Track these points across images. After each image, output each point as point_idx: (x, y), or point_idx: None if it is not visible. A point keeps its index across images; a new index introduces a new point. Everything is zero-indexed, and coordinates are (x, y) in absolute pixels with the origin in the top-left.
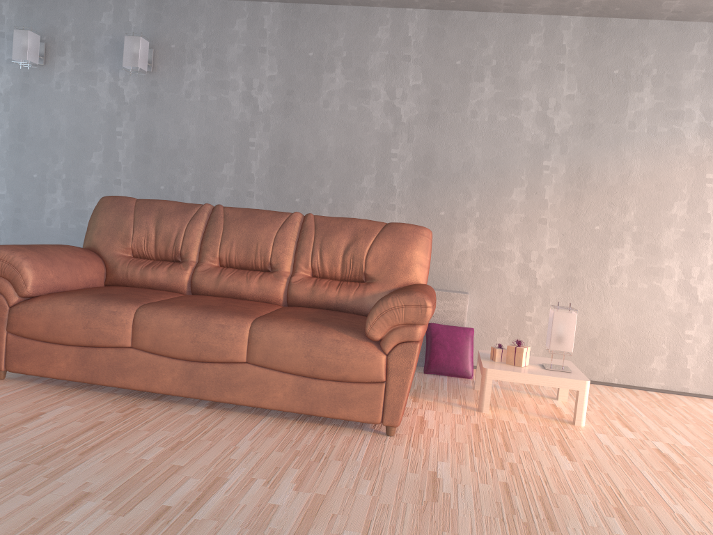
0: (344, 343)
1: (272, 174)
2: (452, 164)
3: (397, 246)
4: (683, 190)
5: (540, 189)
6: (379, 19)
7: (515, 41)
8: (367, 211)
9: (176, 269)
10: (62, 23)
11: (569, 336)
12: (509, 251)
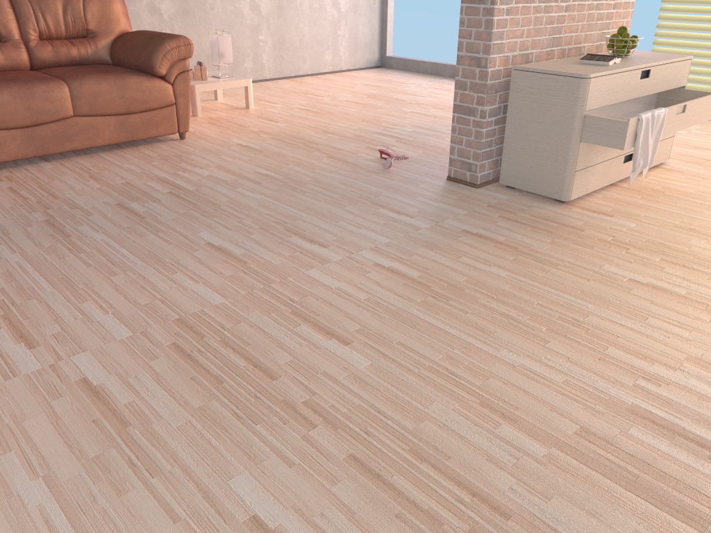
0: (144, 82)
1: None
2: None
3: (104, 1)
4: None
5: None
6: None
7: None
8: None
9: None
10: None
11: (229, 52)
12: None
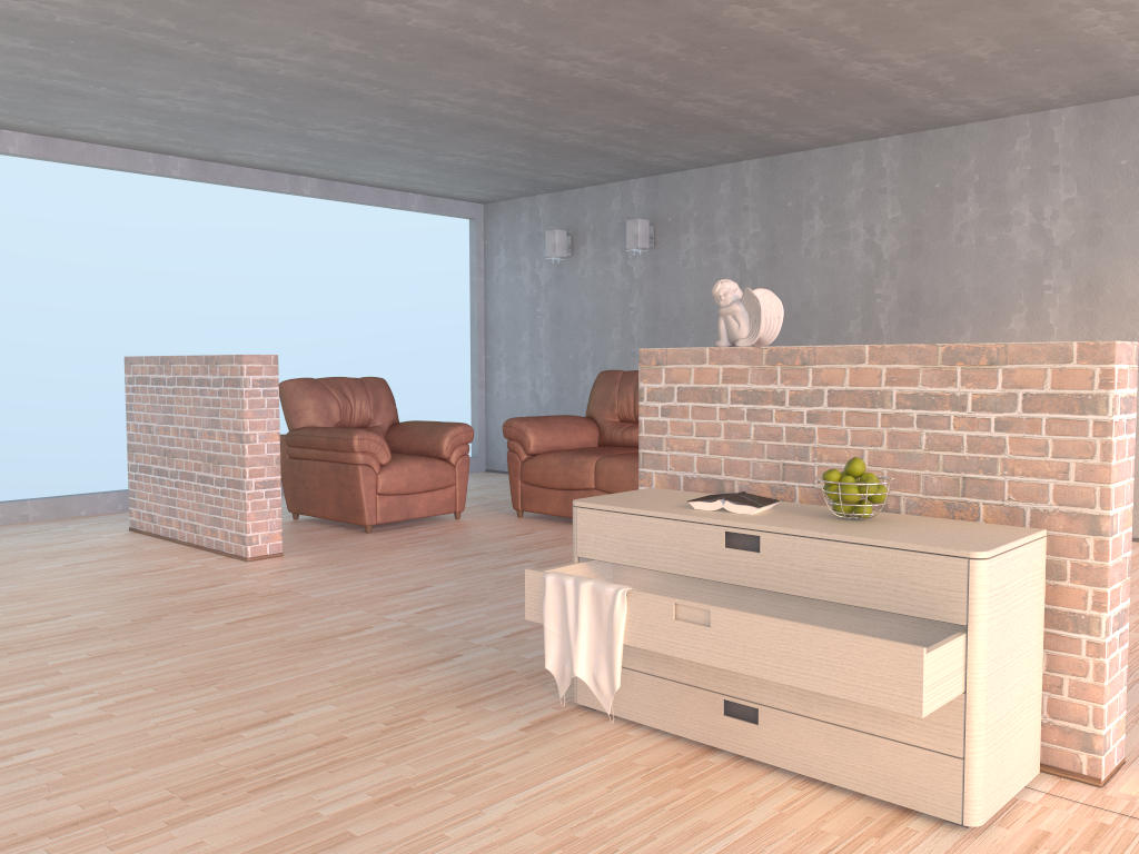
0: None
1: None
2: (939, 297)
3: None
4: None
5: (1042, 313)
6: (852, 155)
7: (998, 150)
8: None
9: None
10: (582, 215)
11: None
12: None
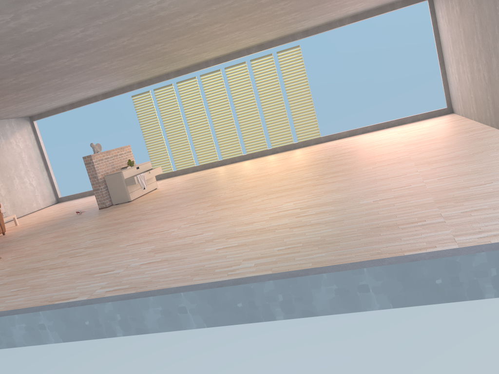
0: None
1: None
2: None
3: None
4: None
5: None
6: None
7: None
8: None
9: None
10: None
11: (3, 208)
12: None
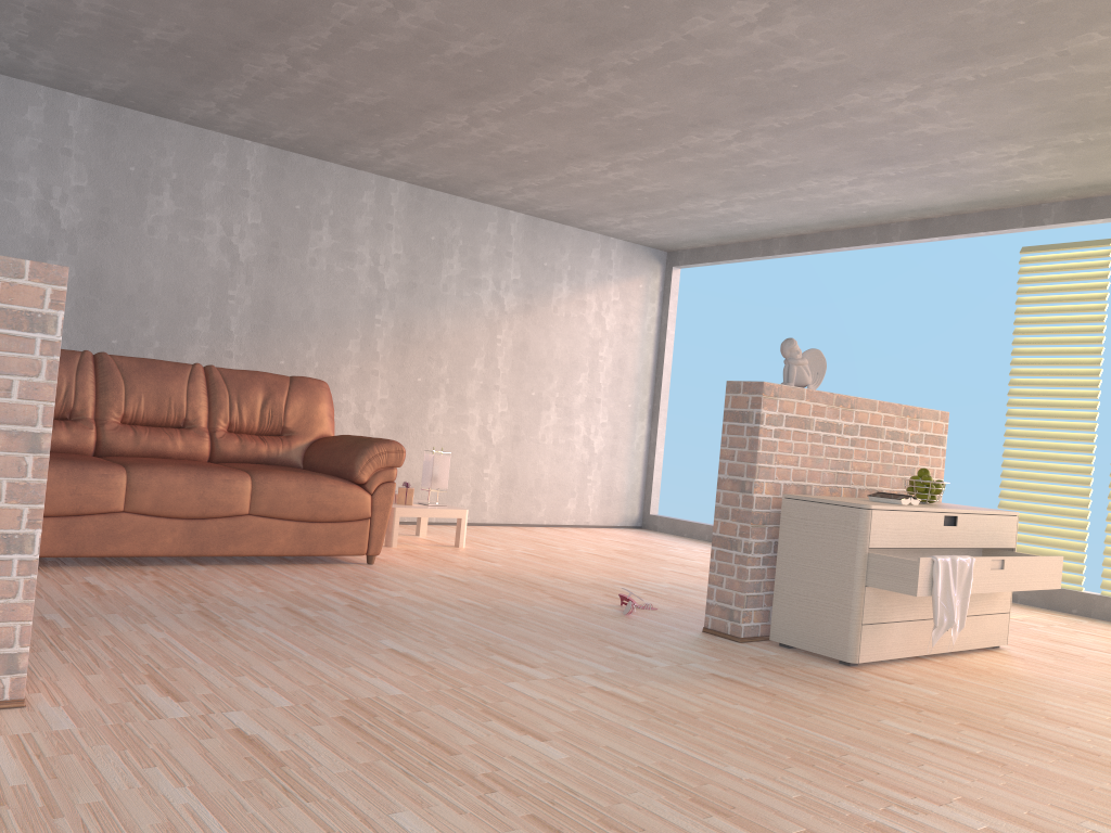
0: (339, 487)
1: (80, 308)
2: (292, 312)
3: (311, 399)
4: (481, 348)
5: (373, 342)
6: (215, 144)
7: (351, 195)
8: (202, 358)
9: (79, 428)
10: None
11: (445, 475)
12: (346, 402)
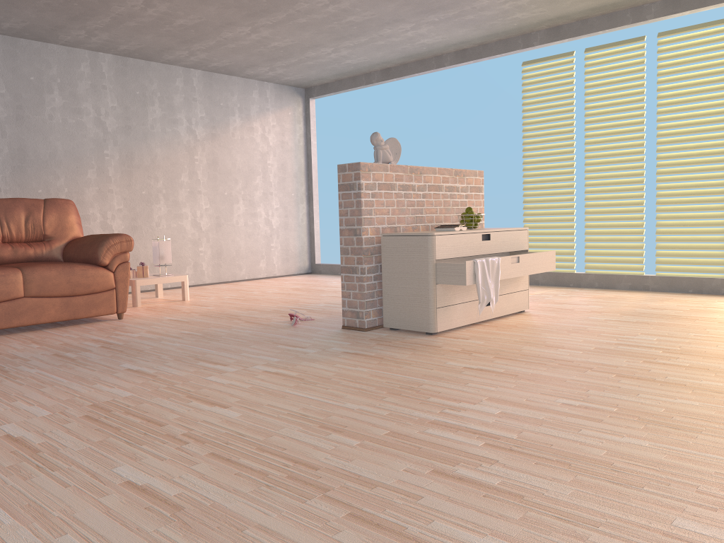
0: (89, 270)
1: None
2: (41, 154)
3: (62, 213)
4: (185, 166)
5: (106, 170)
6: None
7: (71, 66)
8: None
9: None
10: None
11: (169, 254)
12: (93, 214)
